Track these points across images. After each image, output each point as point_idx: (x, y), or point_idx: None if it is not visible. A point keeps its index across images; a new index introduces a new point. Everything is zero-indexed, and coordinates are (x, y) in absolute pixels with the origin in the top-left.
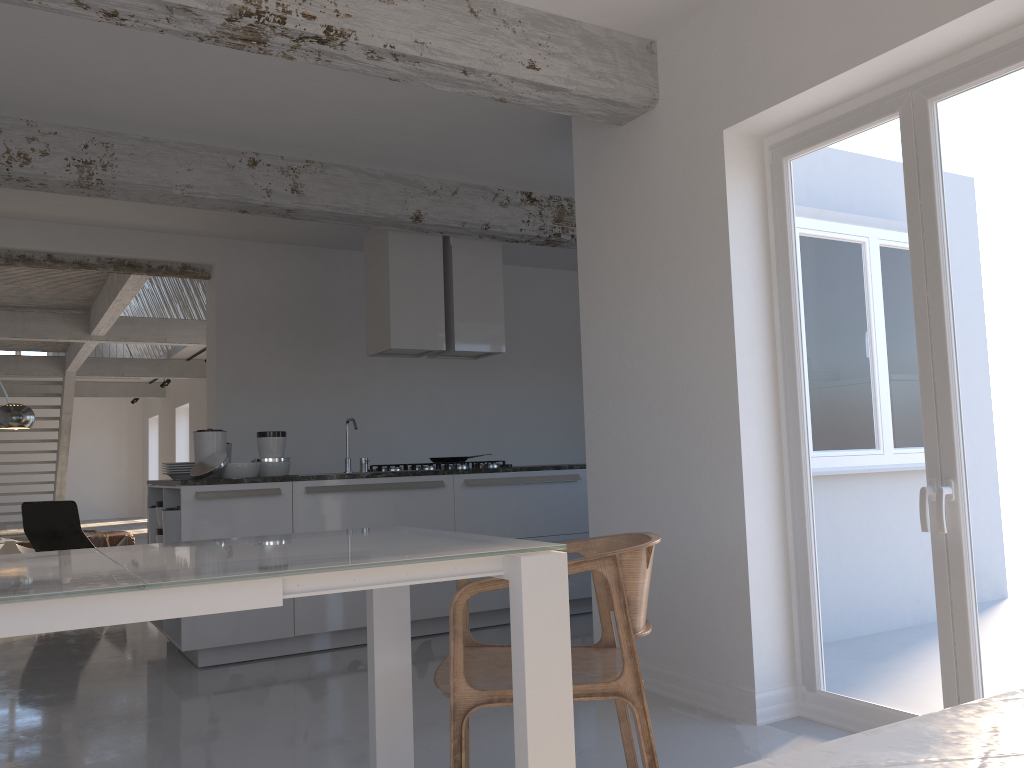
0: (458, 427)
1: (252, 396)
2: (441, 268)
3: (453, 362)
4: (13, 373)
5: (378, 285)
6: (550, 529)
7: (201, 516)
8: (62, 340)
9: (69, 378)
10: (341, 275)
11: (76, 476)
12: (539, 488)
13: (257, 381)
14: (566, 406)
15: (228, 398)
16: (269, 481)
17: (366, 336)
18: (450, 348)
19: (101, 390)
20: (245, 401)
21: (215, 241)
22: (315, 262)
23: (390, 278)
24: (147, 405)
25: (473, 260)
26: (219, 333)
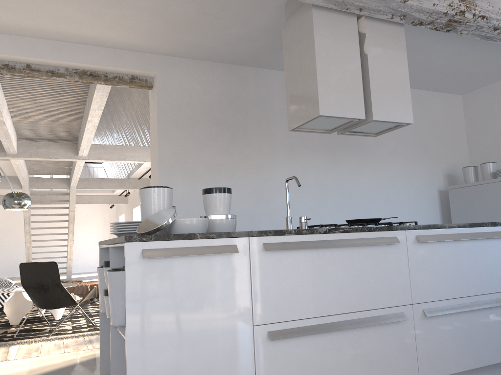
0: (338, 202)
1: (186, 177)
2: (357, 46)
3: (332, 153)
4: (41, 187)
5: (301, 63)
6: (493, 286)
7: (149, 279)
8: (61, 159)
9: (72, 190)
10: (250, 86)
11: (82, 248)
12: (480, 245)
13: (189, 165)
14: (413, 187)
15: (168, 178)
16: (224, 237)
17: (287, 113)
18: (366, 119)
19: (93, 200)
20: (181, 181)
21: (156, 57)
22: (230, 75)
23: (316, 51)
24: (118, 209)
25: (382, 41)
26: (160, 127)
